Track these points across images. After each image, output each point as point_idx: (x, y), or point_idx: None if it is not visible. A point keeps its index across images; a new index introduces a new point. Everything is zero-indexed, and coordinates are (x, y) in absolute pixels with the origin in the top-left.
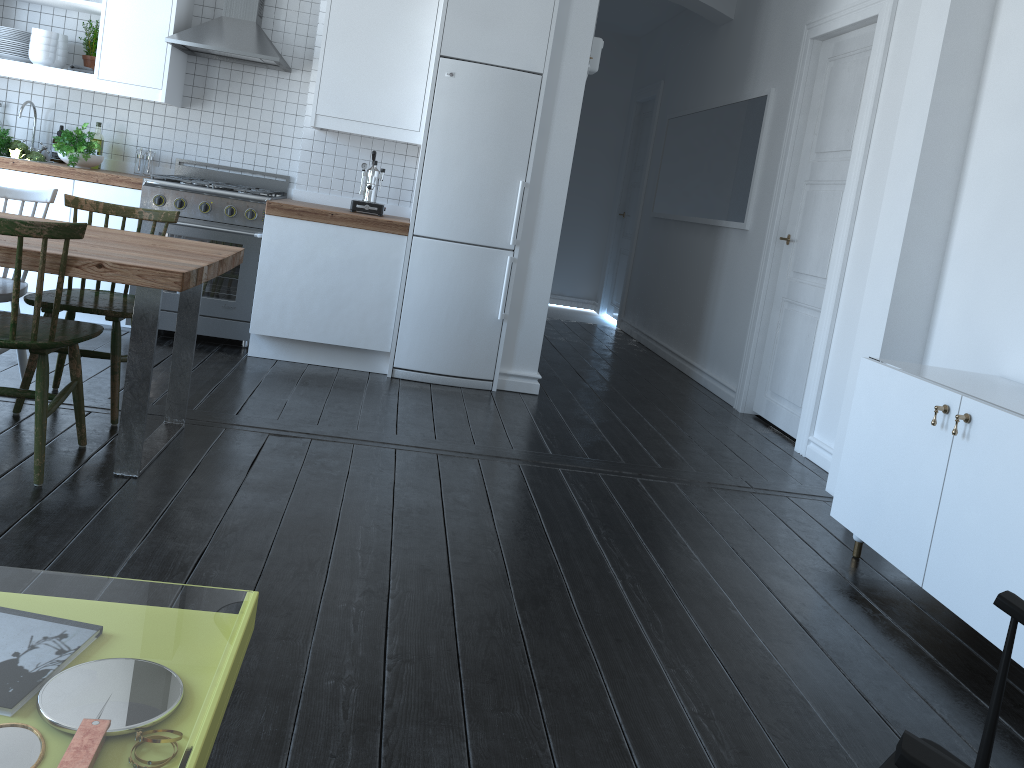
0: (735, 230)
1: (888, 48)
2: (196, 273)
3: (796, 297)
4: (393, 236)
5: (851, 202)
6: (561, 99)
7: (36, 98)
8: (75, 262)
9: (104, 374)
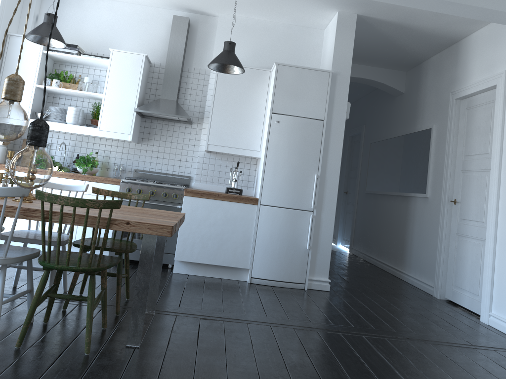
0: (420, 198)
1: (505, 100)
2: (175, 226)
3: (465, 232)
4: (250, 205)
5: (496, 180)
6: (333, 132)
7: (66, 141)
8: (114, 221)
9: None
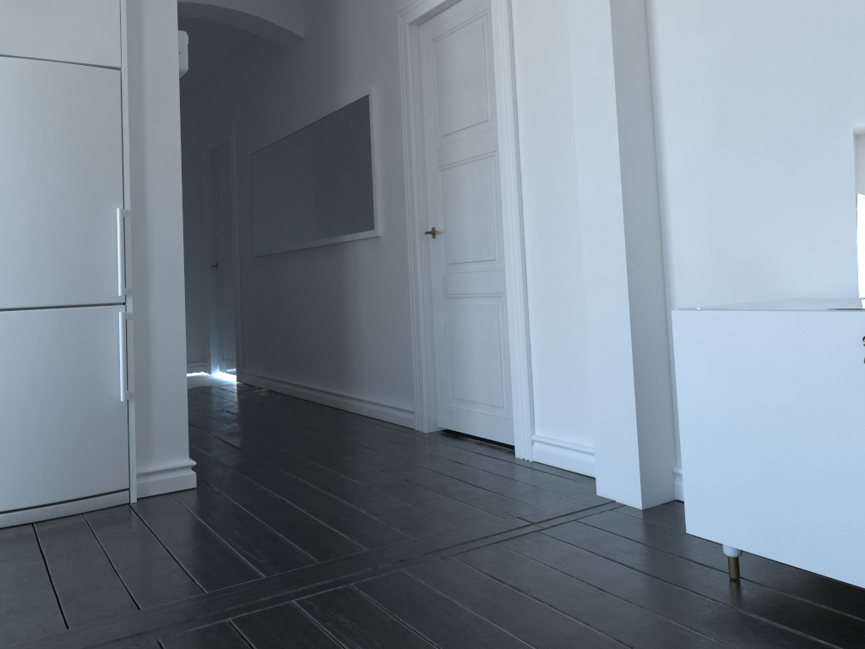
0: (364, 241)
1: (511, 3)
2: None
3: (462, 289)
4: None
5: (512, 168)
6: (152, 100)
7: None
8: None
9: None
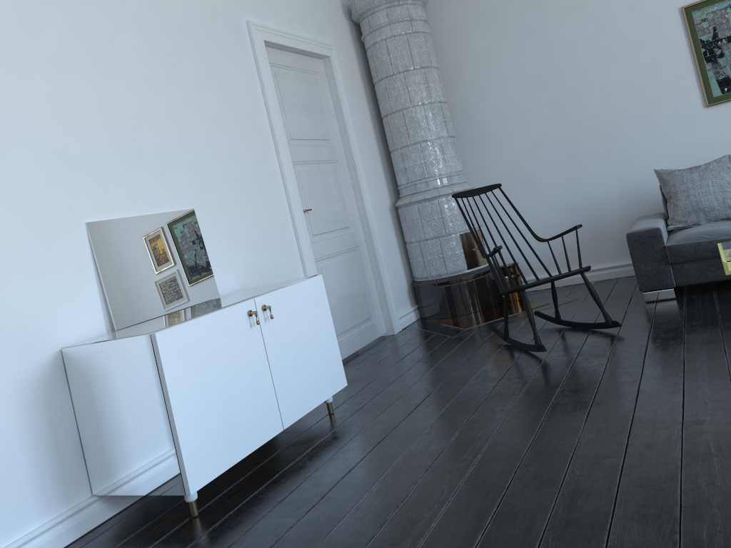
0: None
1: None
2: None
3: None
4: None
5: None
6: None
7: None
8: None
9: None
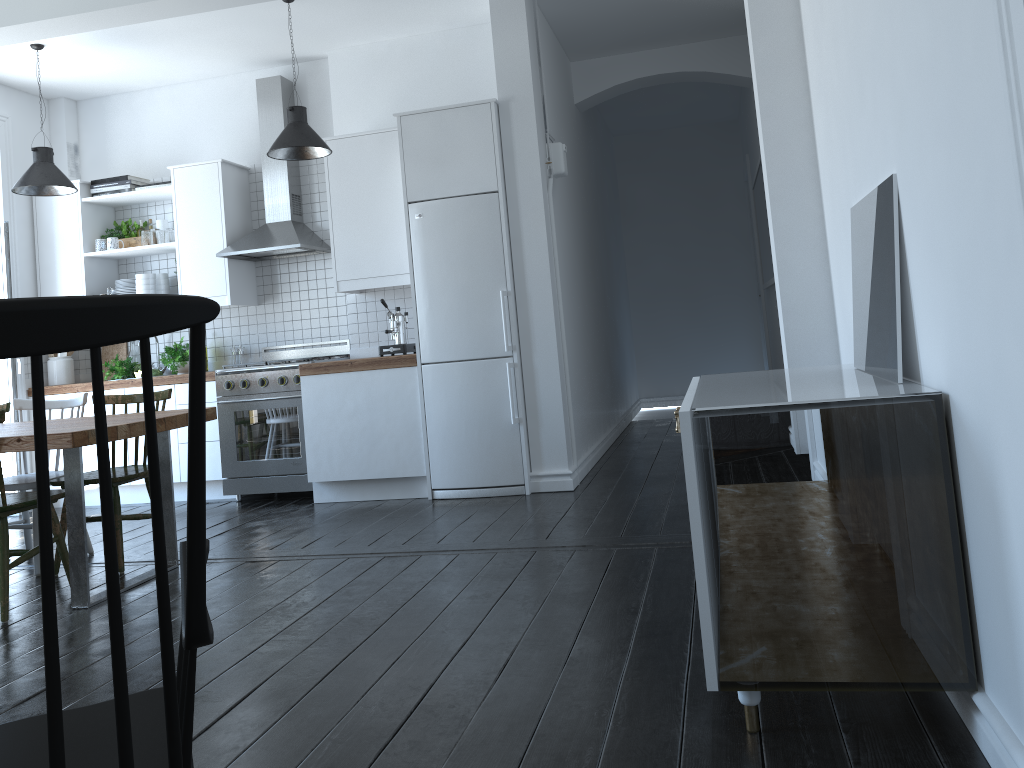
0: None
1: None
2: None
3: None
4: (405, 369)
5: None
6: (524, 207)
7: None
8: (3, 441)
9: None
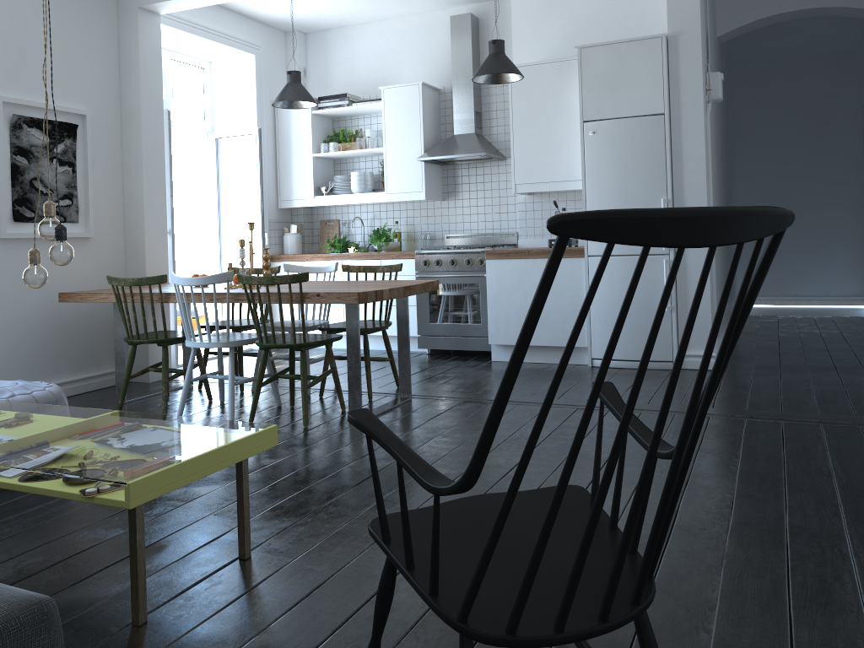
0: None
1: None
2: (374, 293)
3: None
4: (573, 259)
5: None
6: (686, 128)
7: (363, 214)
8: (307, 295)
9: (387, 376)
